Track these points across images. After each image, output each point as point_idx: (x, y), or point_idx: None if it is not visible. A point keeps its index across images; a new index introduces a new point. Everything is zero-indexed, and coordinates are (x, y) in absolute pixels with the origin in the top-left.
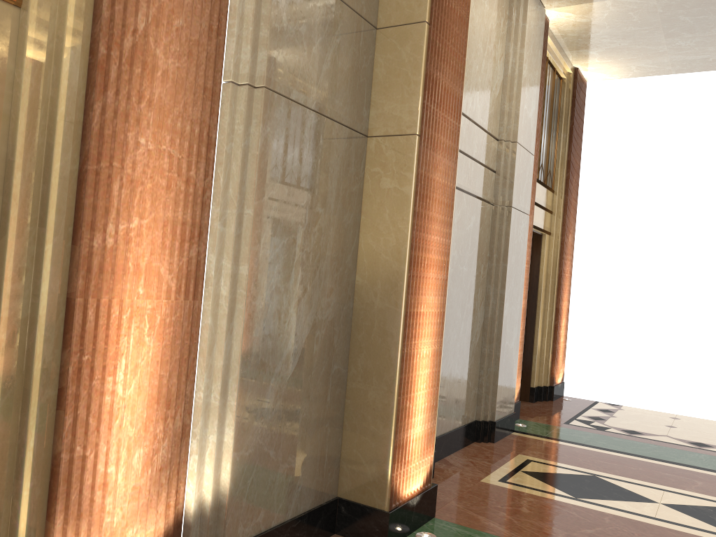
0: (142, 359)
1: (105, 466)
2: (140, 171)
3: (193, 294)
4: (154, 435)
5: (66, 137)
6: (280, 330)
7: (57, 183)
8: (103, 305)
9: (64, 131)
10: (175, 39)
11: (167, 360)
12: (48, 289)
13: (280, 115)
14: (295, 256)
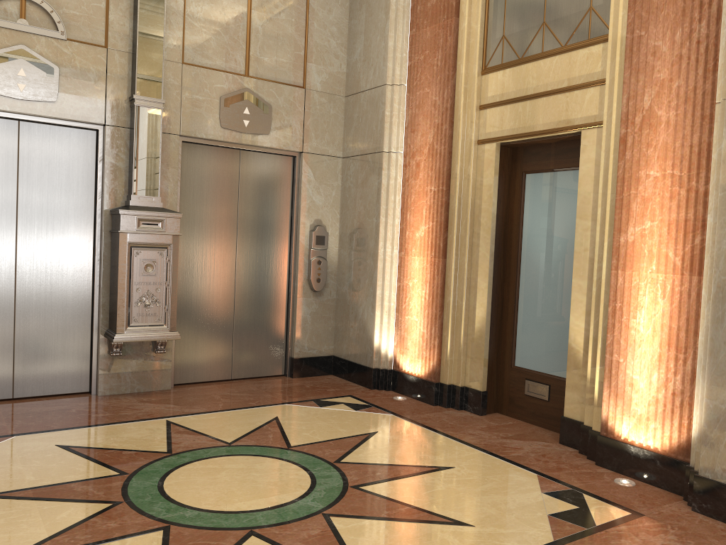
0: (656, 313)
1: (632, 373)
2: (650, 192)
3: (697, 271)
4: (665, 367)
5: (613, 184)
6: None
7: (609, 210)
8: (628, 275)
9: (611, 181)
10: (674, 97)
11: (676, 317)
12: (605, 265)
13: None
14: None
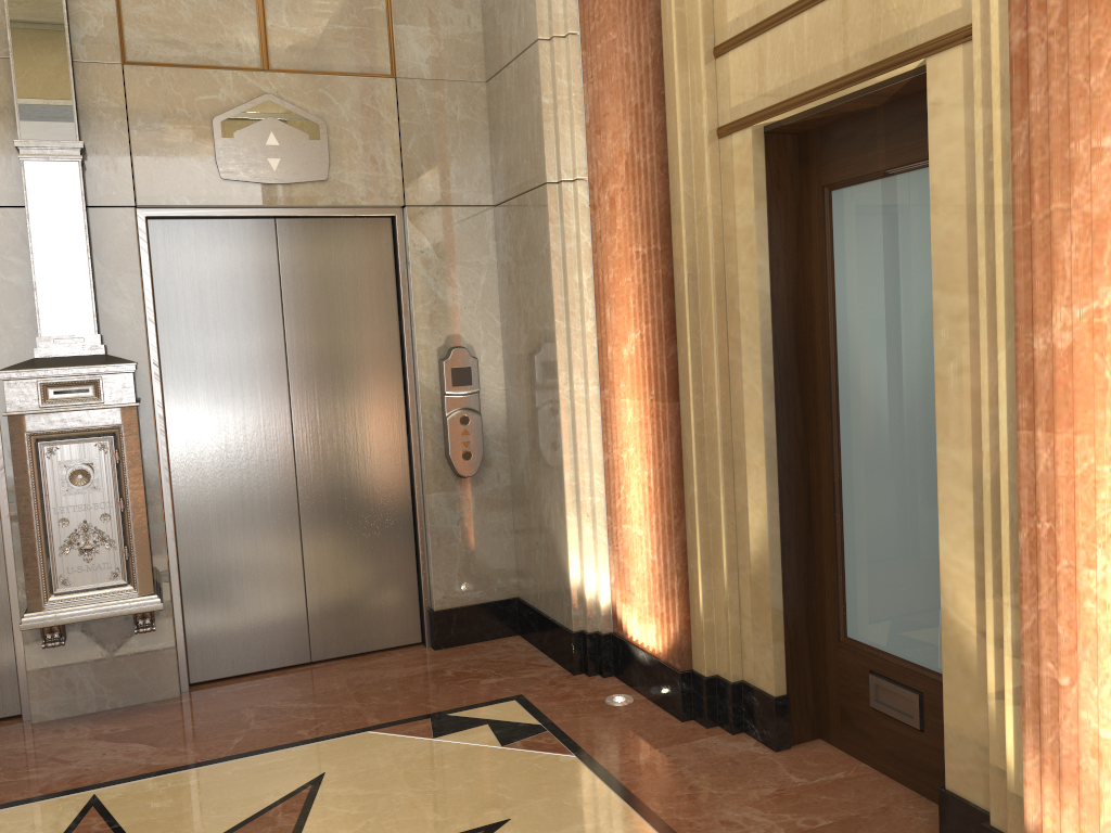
0: None
1: (1096, 720)
2: (1108, 200)
3: None
4: None
5: (1007, 191)
6: None
7: (1002, 262)
8: (1066, 445)
9: (1003, 183)
10: None
11: None
12: (1006, 415)
13: None
14: None
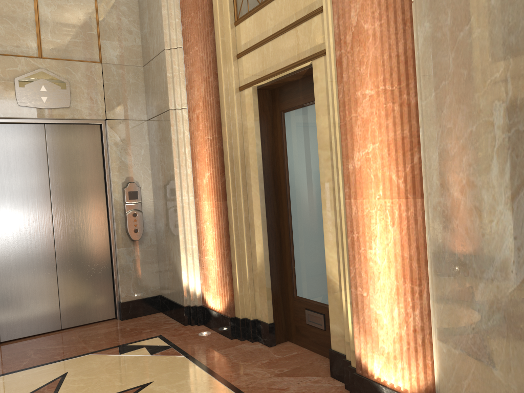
0: (389, 242)
1: (375, 307)
2: (368, 112)
3: (419, 193)
4: (404, 301)
5: (338, 110)
6: (484, 230)
7: (338, 137)
8: (361, 204)
9: (337, 107)
10: (377, 6)
11: (406, 246)
12: (342, 195)
13: (439, 0)
14: (495, 142)
